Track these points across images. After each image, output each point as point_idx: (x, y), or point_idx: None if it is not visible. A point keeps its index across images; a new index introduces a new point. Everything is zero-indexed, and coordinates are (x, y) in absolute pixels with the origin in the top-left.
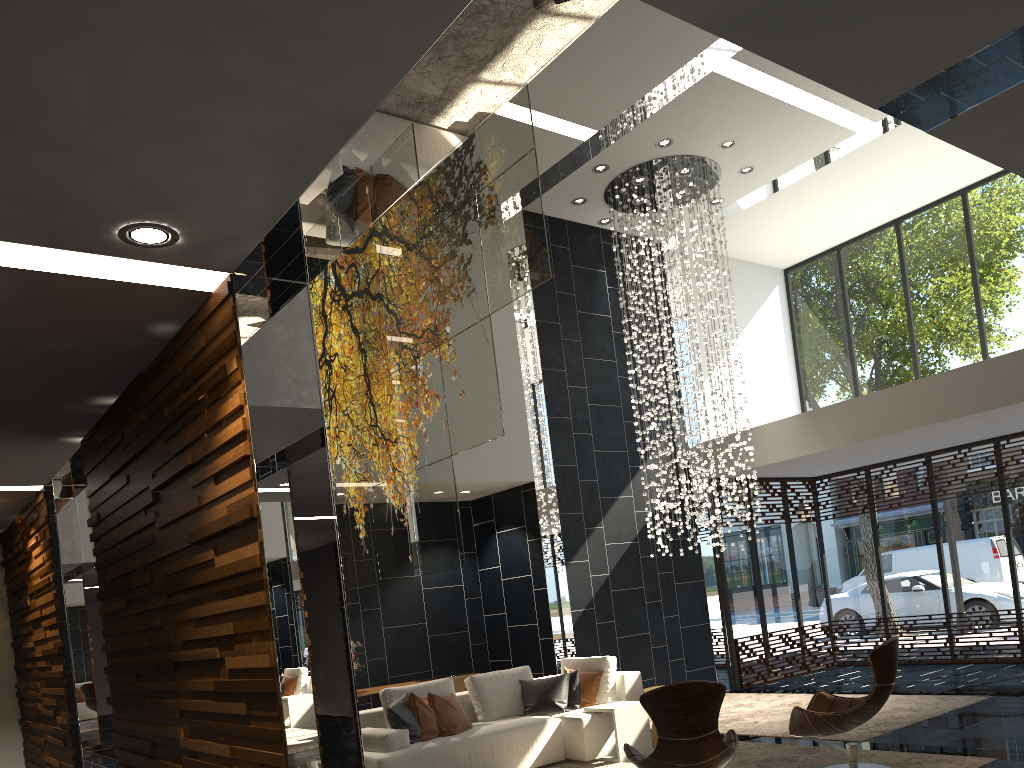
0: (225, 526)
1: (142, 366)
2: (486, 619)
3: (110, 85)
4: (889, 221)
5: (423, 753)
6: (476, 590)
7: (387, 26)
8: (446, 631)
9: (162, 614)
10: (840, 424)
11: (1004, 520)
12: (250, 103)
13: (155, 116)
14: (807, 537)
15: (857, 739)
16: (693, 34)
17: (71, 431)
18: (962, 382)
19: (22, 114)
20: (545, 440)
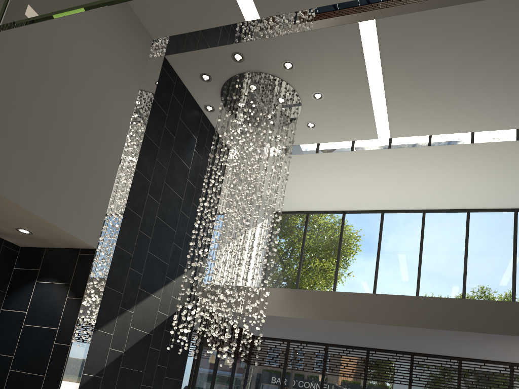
0: None
1: None
2: None
3: None
4: (340, 210)
5: None
6: None
7: None
8: None
9: None
10: (313, 304)
11: None
12: None
13: None
14: (241, 372)
15: None
16: None
17: None
18: (400, 304)
19: None
20: (117, 222)
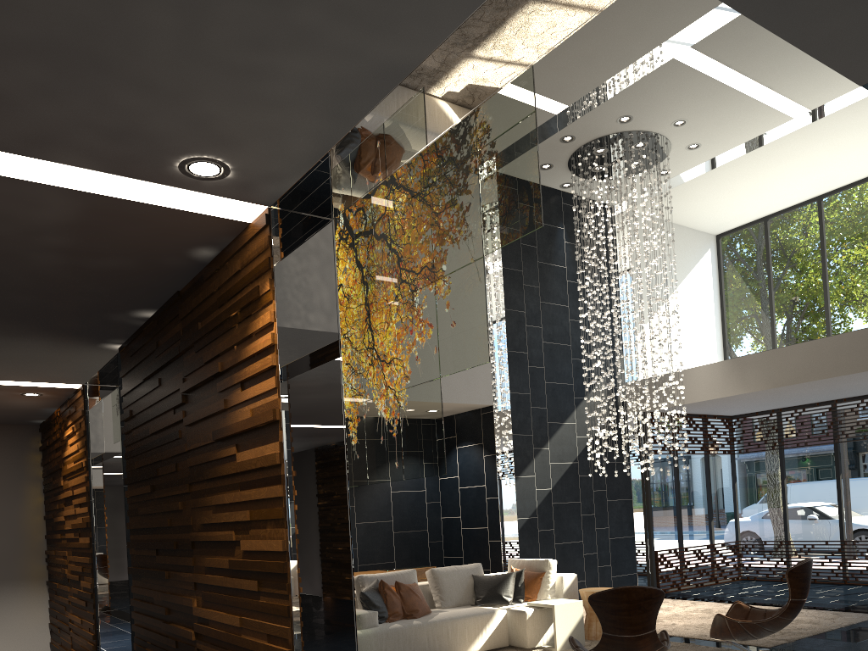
0: (249, 426)
1: (180, 285)
2: (443, 521)
3: (193, 29)
4: (812, 197)
5: (389, 632)
6: (436, 495)
7: None
8: (409, 529)
9: (183, 499)
10: (761, 371)
11: None
12: (311, 52)
13: (227, 60)
14: (722, 467)
15: (765, 645)
16: (660, 25)
17: (112, 339)
18: None
19: (113, 52)
20: (504, 370)
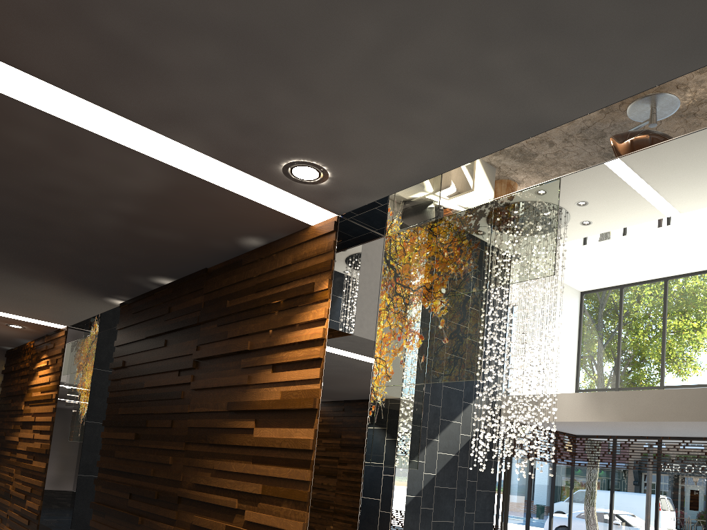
0: (278, 407)
1: (211, 264)
2: None
3: (388, 48)
4: (660, 277)
5: None
6: None
7: (642, 60)
8: None
9: (175, 455)
10: (615, 406)
11: None
12: (479, 92)
13: (398, 82)
14: (564, 475)
15: None
16: None
17: (119, 295)
18: None
19: (298, 52)
20: None
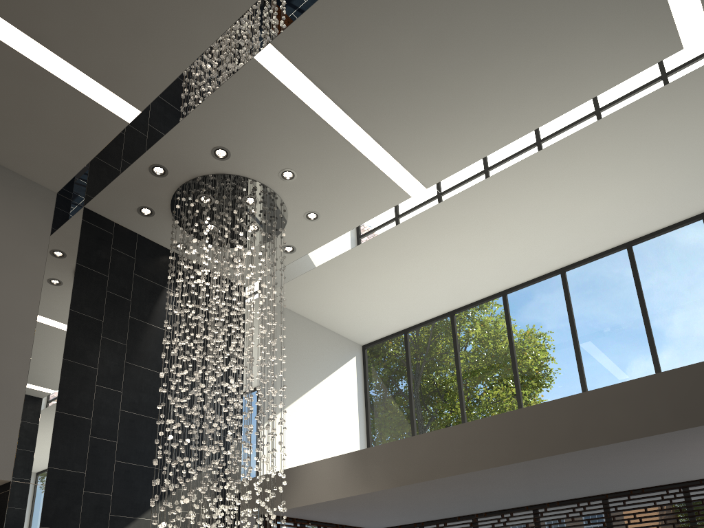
0: None
1: None
2: None
3: None
4: (446, 312)
5: None
6: None
7: None
8: None
9: None
10: (385, 466)
11: None
12: None
13: None
14: None
15: None
16: None
17: None
18: (503, 429)
19: None
20: (44, 436)
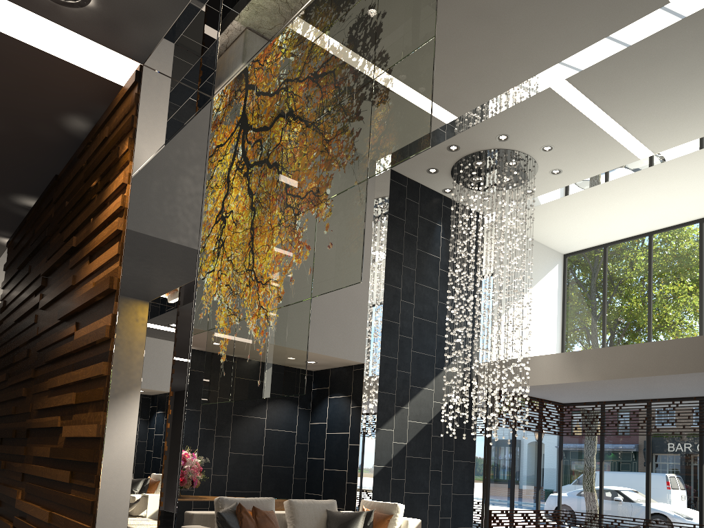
0: (87, 299)
1: (57, 167)
2: (308, 461)
3: None
4: (645, 233)
5: None
6: (305, 438)
7: None
8: (277, 464)
9: (28, 386)
10: (594, 364)
11: (699, 457)
12: None
13: None
14: (552, 445)
15: None
16: (543, 54)
17: None
18: (692, 348)
19: None
20: (377, 335)
